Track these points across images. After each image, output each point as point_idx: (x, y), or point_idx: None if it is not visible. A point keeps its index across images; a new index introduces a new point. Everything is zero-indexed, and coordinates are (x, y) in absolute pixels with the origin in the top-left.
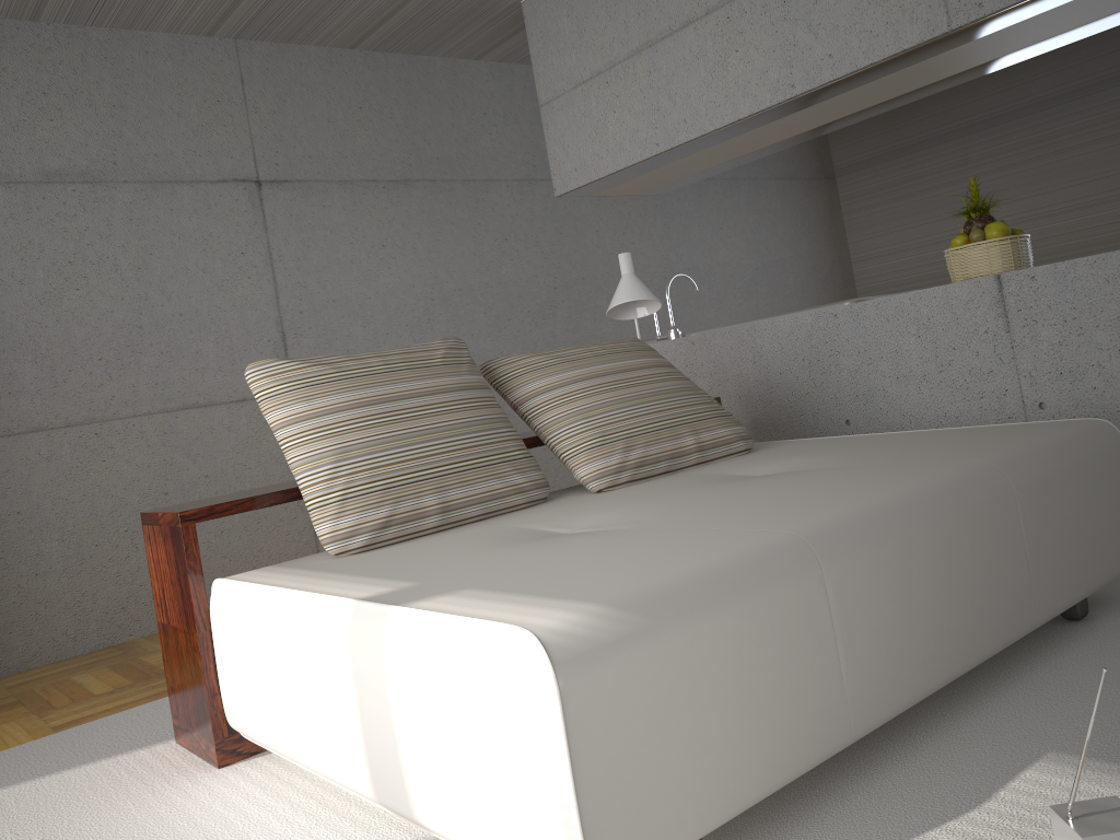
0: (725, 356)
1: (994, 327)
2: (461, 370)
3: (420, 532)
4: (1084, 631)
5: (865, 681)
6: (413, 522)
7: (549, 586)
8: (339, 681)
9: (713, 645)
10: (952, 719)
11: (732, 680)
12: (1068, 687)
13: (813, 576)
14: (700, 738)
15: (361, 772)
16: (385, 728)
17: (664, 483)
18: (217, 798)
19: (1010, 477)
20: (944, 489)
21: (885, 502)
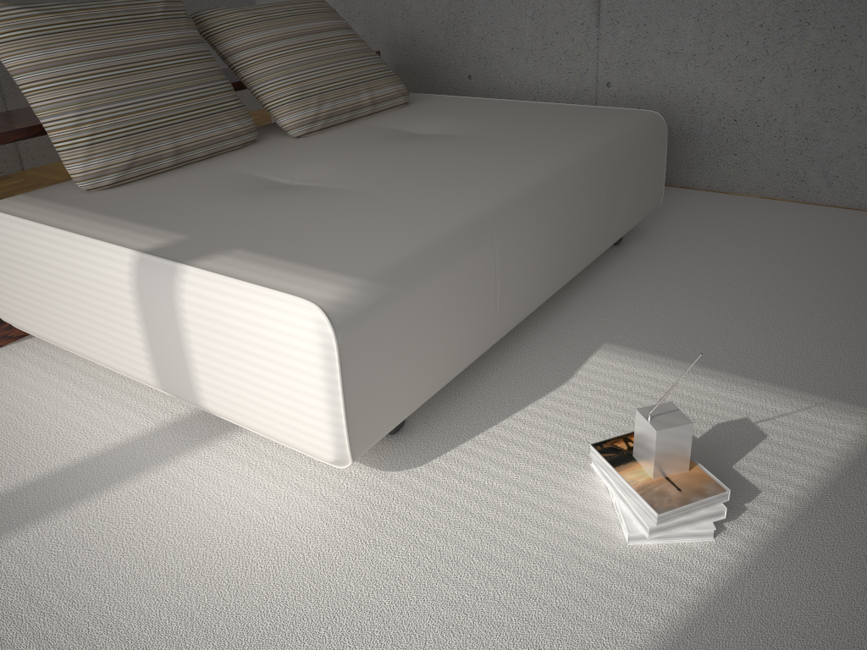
0: (379, 9)
1: (589, 22)
2: (180, 24)
3: (158, 170)
4: (619, 253)
5: (508, 307)
6: (153, 163)
7: (309, 254)
8: (126, 309)
9: (429, 299)
10: (545, 318)
11: (437, 320)
12: (612, 296)
13: (489, 244)
14: (416, 359)
15: (147, 371)
16: (174, 347)
17: (350, 135)
18: (4, 377)
19: (603, 161)
20: (566, 172)
21: (532, 184)
